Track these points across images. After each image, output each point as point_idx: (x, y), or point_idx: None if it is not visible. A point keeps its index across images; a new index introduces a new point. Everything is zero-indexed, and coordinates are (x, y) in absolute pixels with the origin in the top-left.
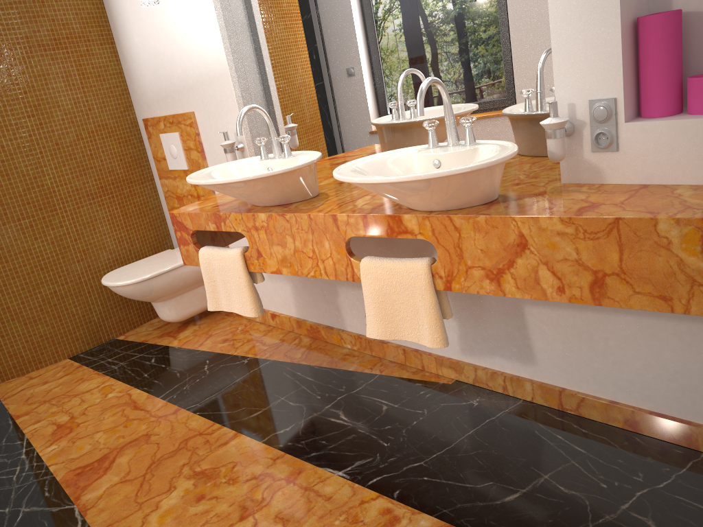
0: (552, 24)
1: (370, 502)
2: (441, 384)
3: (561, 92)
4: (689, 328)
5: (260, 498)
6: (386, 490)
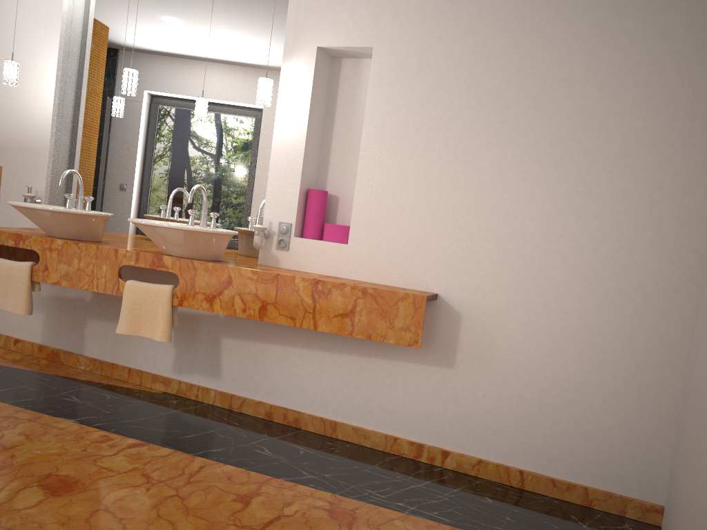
0: (269, 179)
1: (93, 432)
2: (153, 392)
3: (267, 215)
4: (306, 353)
5: (6, 425)
6: (106, 429)
